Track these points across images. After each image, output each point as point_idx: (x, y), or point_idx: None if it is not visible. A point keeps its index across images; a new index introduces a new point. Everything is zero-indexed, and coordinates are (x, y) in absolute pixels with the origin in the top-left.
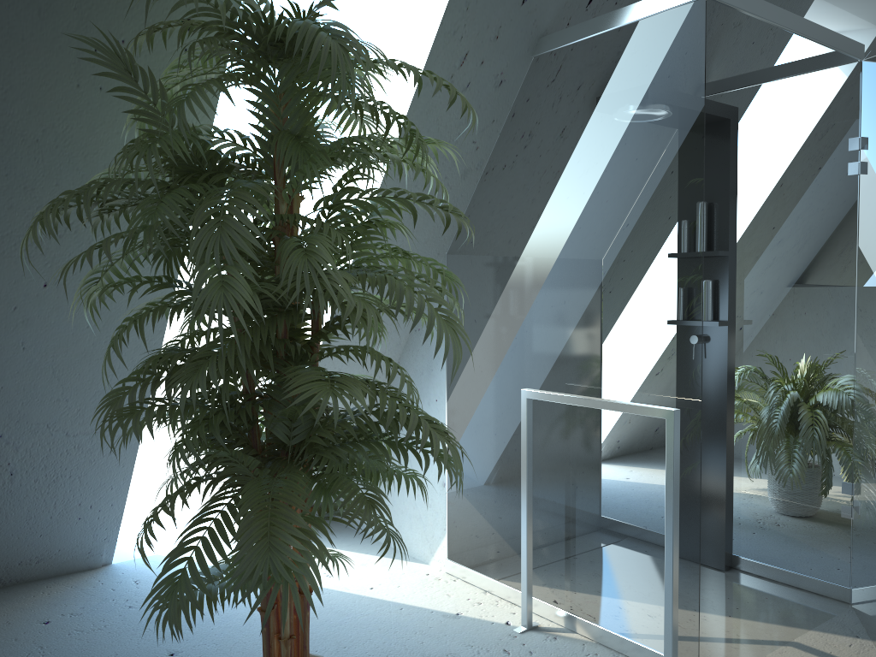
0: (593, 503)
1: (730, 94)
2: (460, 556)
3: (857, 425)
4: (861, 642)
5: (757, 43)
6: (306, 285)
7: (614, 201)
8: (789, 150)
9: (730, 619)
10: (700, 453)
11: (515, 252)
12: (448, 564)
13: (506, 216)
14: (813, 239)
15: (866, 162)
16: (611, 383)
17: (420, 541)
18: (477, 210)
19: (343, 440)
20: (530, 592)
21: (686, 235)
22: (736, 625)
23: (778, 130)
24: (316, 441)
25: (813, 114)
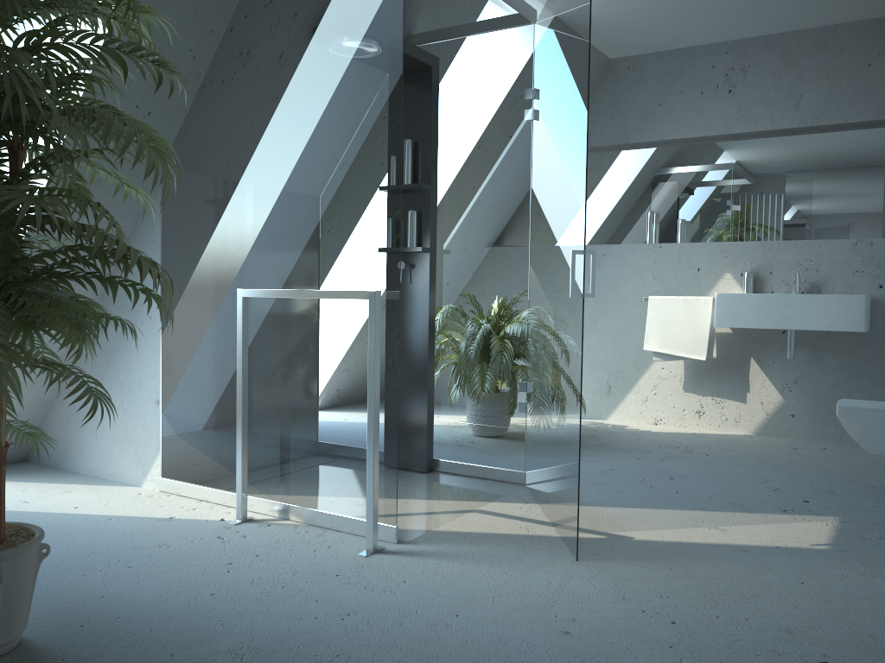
0: (306, 394)
1: (433, 46)
2: (175, 471)
3: (530, 331)
4: (530, 505)
5: (456, 6)
6: (6, 87)
7: (326, 110)
8: (480, 98)
9: (427, 501)
10: (398, 333)
11: (232, 162)
12: (162, 481)
13: (224, 127)
14: (498, 175)
15: (537, 107)
16: (322, 280)
17: (132, 465)
18: (195, 121)
19: (46, 277)
20: (246, 485)
21: (388, 140)
22: (432, 504)
23: (472, 79)
24: (15, 271)
25: (499, 67)
